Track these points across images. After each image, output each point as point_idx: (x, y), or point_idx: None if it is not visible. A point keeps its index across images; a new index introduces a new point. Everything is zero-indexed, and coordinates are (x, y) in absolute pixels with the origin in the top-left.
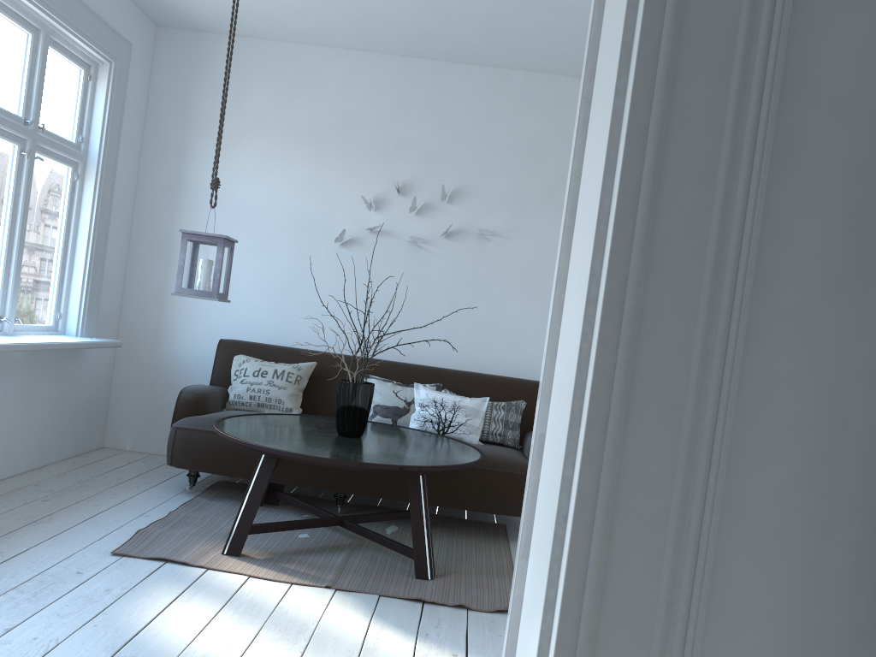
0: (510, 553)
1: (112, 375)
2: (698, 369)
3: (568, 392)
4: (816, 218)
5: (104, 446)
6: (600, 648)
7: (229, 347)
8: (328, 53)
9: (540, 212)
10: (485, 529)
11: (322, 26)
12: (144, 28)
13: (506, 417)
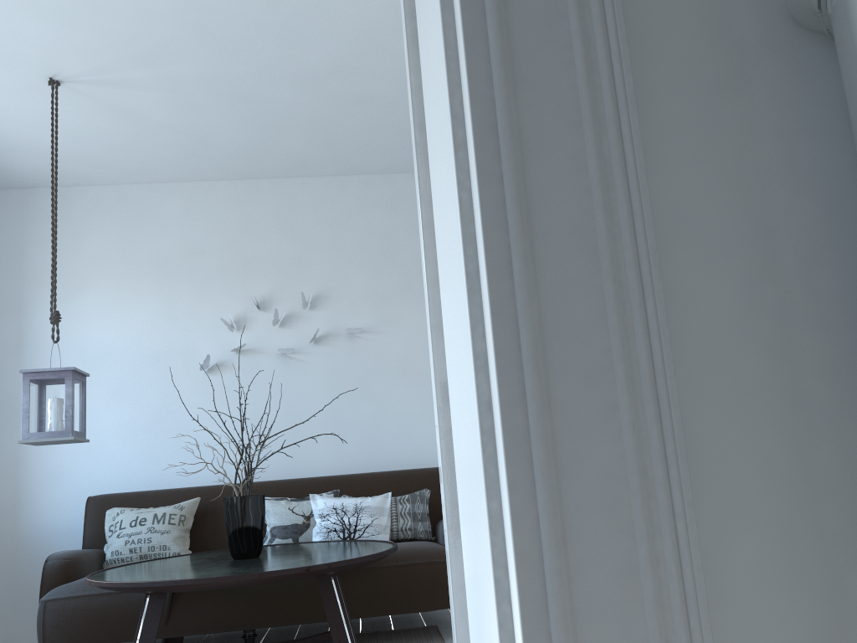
0: None
1: None
2: (600, 183)
3: (458, 263)
4: (677, 26)
5: None
6: (574, 551)
7: (100, 503)
8: (163, 188)
9: (403, 302)
10: (416, 634)
11: (152, 160)
12: None
13: (413, 508)
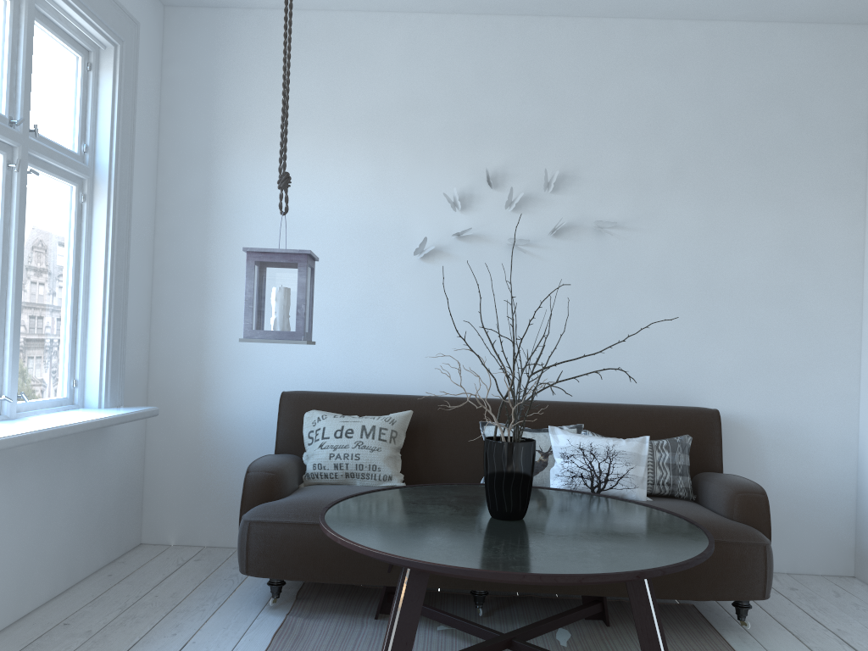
0: None
1: (144, 450)
2: None
3: None
4: None
5: (142, 542)
6: None
7: (295, 402)
8: (382, 20)
9: (669, 193)
10: (676, 617)
11: None
12: (150, 7)
13: (673, 459)
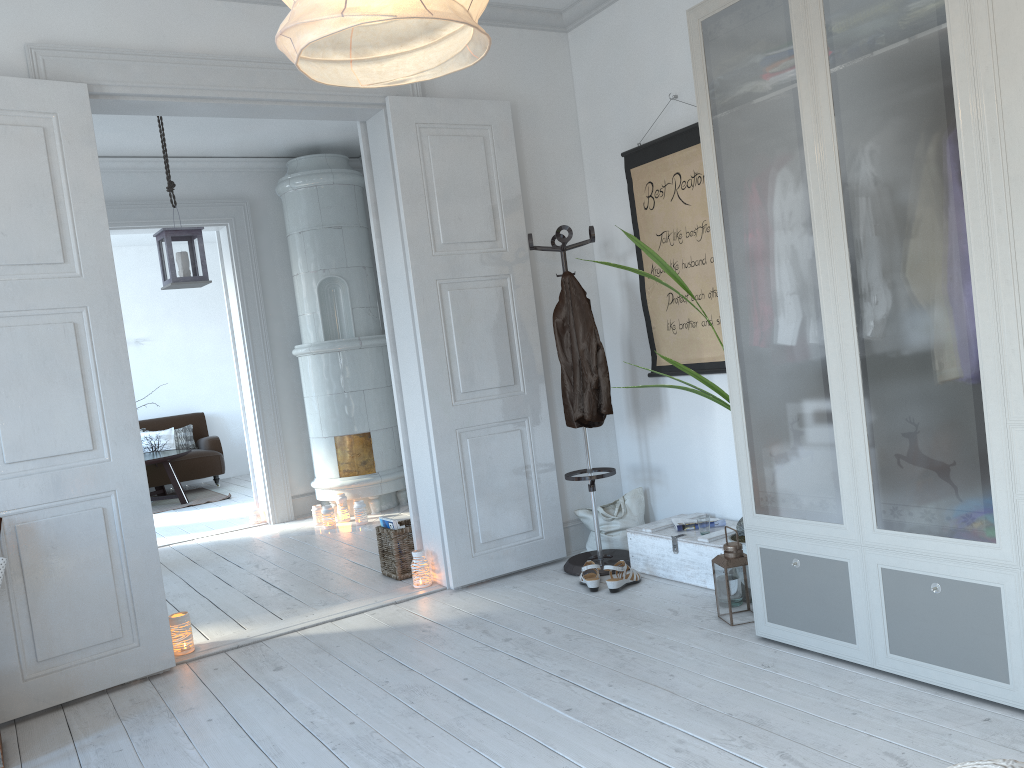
0: (213, 491)
1: None
2: (269, 385)
3: (249, 394)
4: (280, 356)
5: None
6: (266, 431)
7: None
8: None
9: (167, 322)
10: (194, 490)
11: None
12: None
13: (185, 434)
